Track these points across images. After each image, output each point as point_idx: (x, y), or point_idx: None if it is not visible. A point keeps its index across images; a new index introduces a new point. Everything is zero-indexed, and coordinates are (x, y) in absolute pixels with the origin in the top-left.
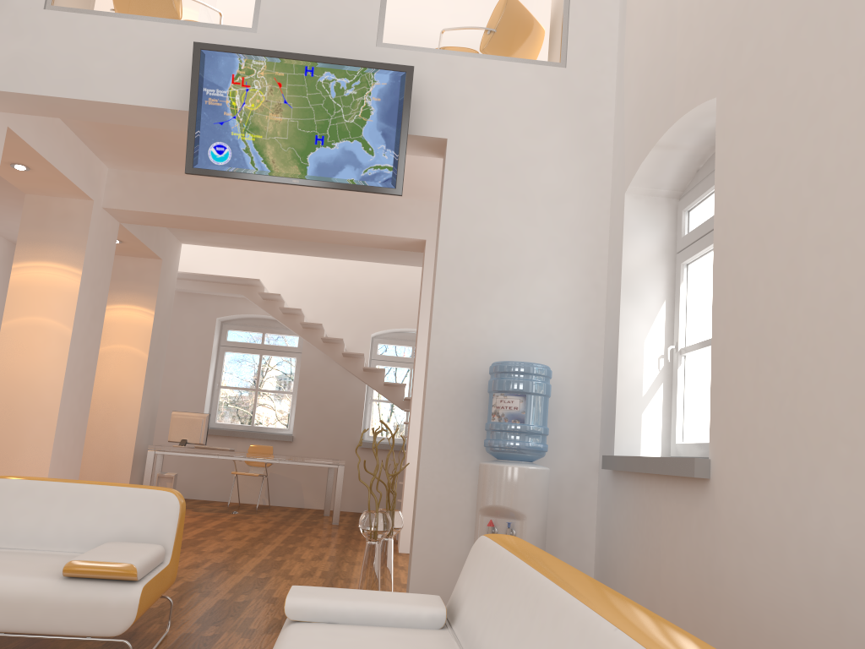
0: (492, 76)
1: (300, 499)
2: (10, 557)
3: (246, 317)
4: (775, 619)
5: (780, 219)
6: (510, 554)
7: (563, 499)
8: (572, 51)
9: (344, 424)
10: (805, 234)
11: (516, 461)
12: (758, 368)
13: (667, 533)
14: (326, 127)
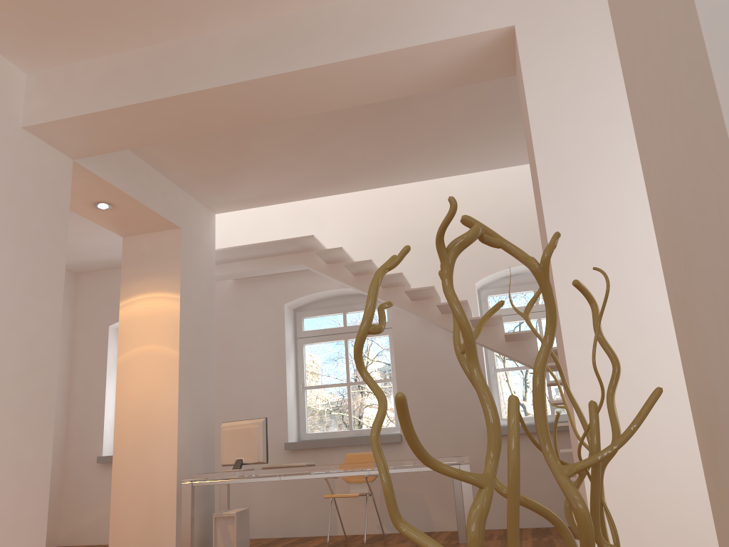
0: None
1: (426, 519)
2: None
3: (319, 297)
4: None
5: None
6: None
7: None
8: None
9: (464, 408)
10: None
11: None
12: None
13: None
14: None
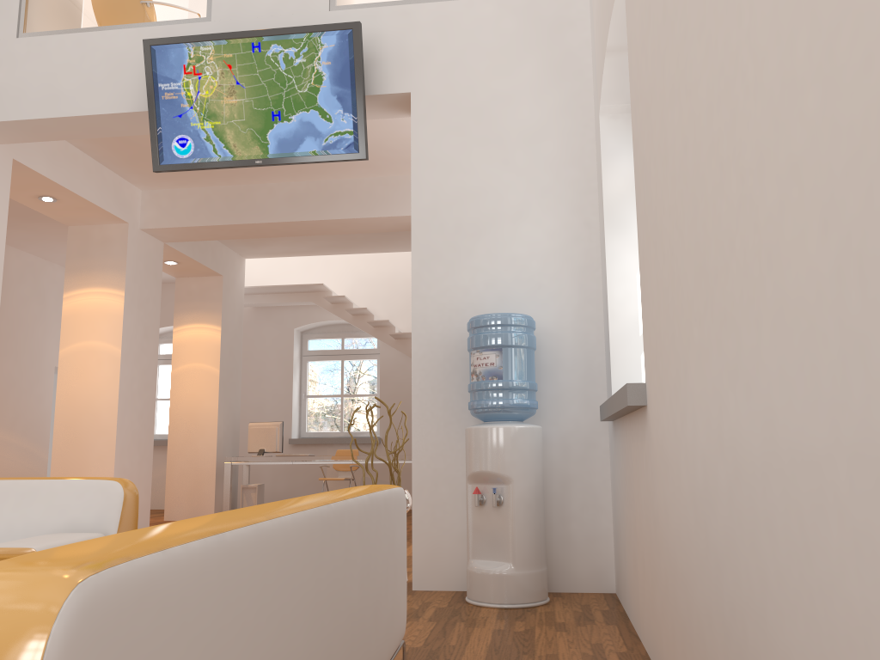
0: (452, 18)
1: None
2: None
3: (323, 324)
4: (681, 552)
5: (654, 82)
6: None
7: (571, 461)
8: None
9: None
10: (665, 89)
11: (500, 422)
12: (657, 263)
13: (635, 478)
14: (281, 101)
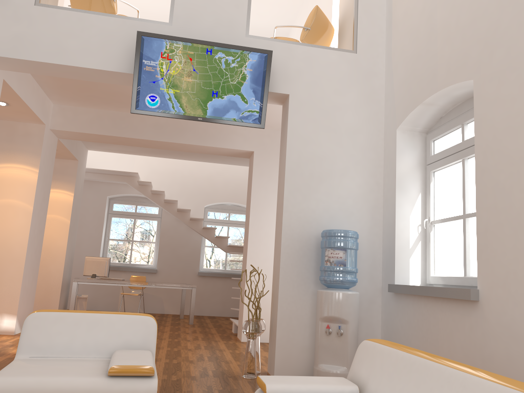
0: (314, 57)
1: (162, 308)
2: (59, 363)
3: (125, 195)
4: None
5: None
6: (410, 355)
7: (362, 310)
8: (360, 44)
9: (188, 261)
10: None
11: (341, 289)
12: (516, 238)
13: (444, 331)
14: (219, 86)
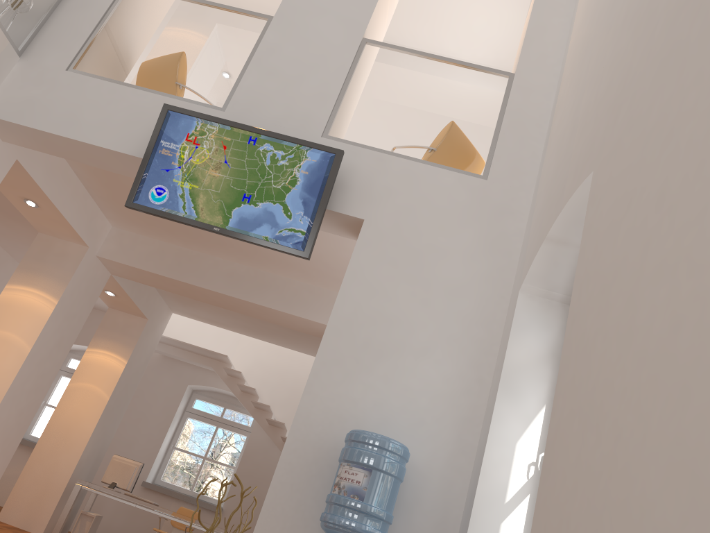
0: (417, 175)
1: None
2: None
3: (213, 390)
4: None
5: (625, 261)
6: None
7: None
8: (495, 168)
9: None
10: (645, 267)
11: None
12: (582, 441)
13: None
14: (255, 188)
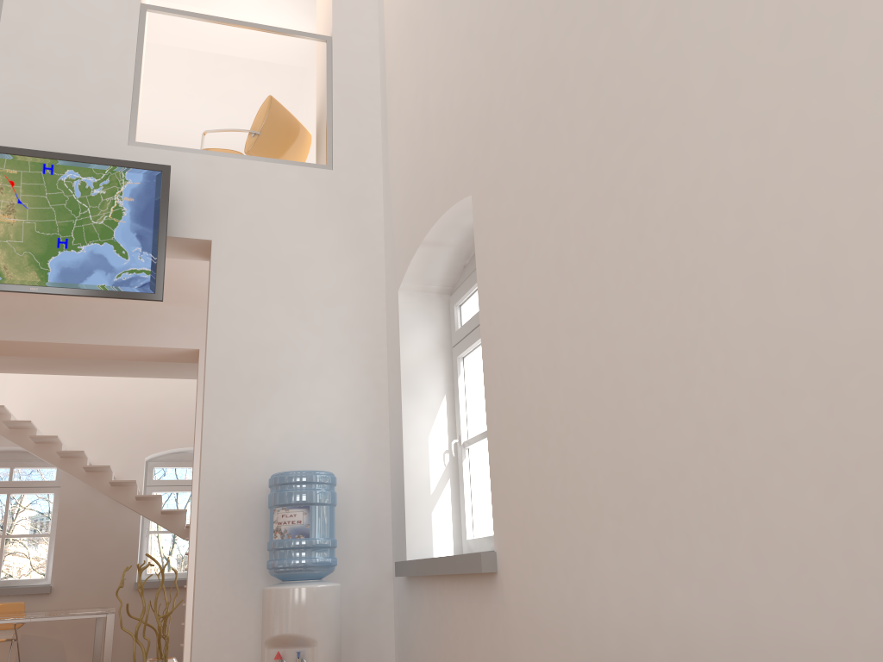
0: (257, 177)
1: (62, 661)
2: None
3: None
4: None
5: (535, 305)
6: None
7: (358, 616)
8: (338, 154)
9: (115, 564)
10: (558, 318)
11: (303, 581)
12: (530, 452)
13: (463, 636)
14: (70, 228)
